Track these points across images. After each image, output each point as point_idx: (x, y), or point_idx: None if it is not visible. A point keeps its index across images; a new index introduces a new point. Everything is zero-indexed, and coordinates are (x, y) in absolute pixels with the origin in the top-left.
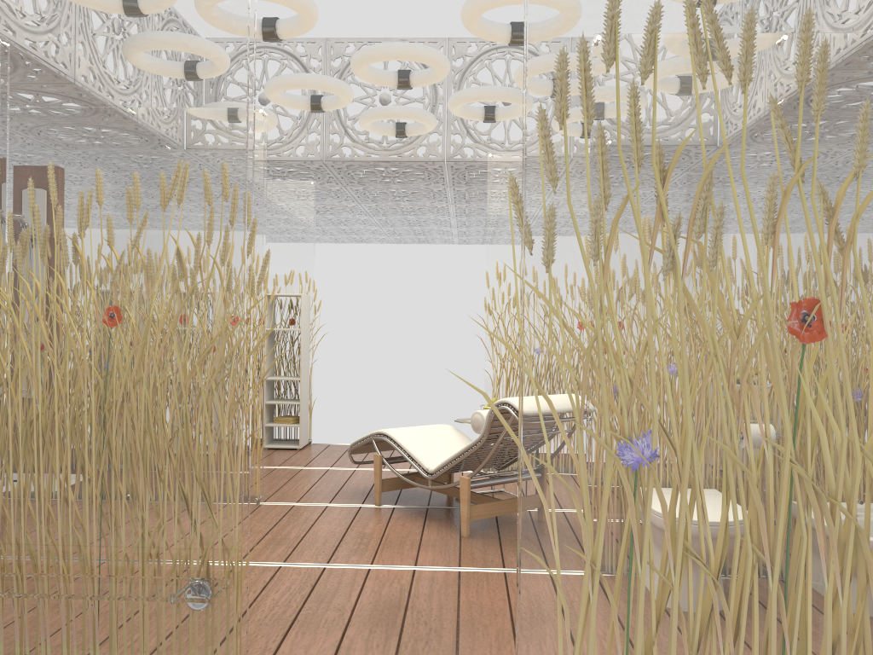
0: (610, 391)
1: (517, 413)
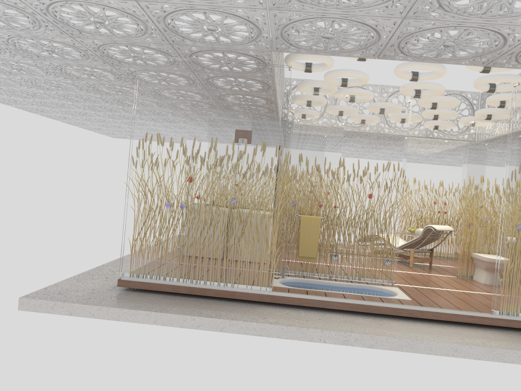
0: (516, 218)
1: (430, 230)
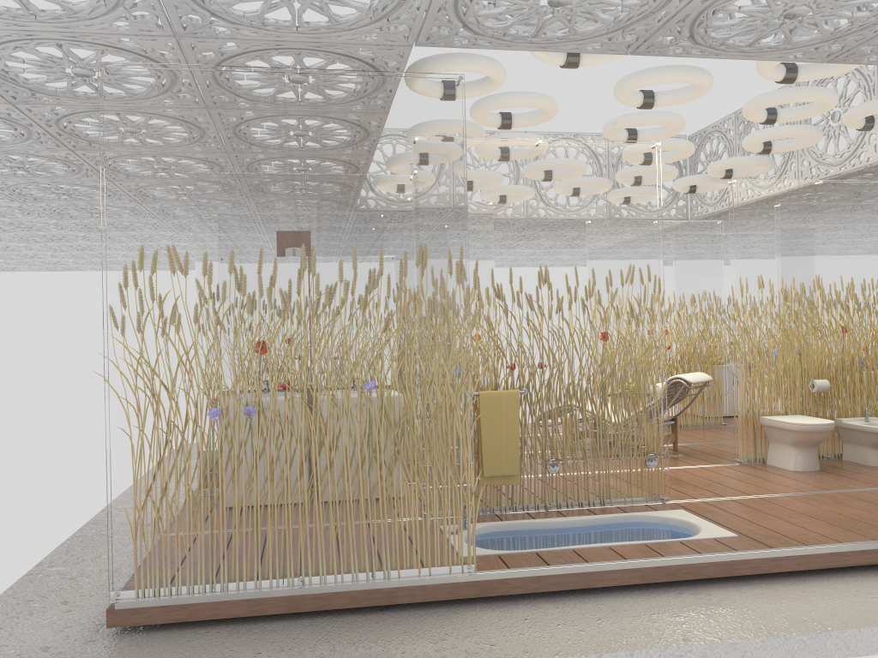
0: None
1: (675, 384)
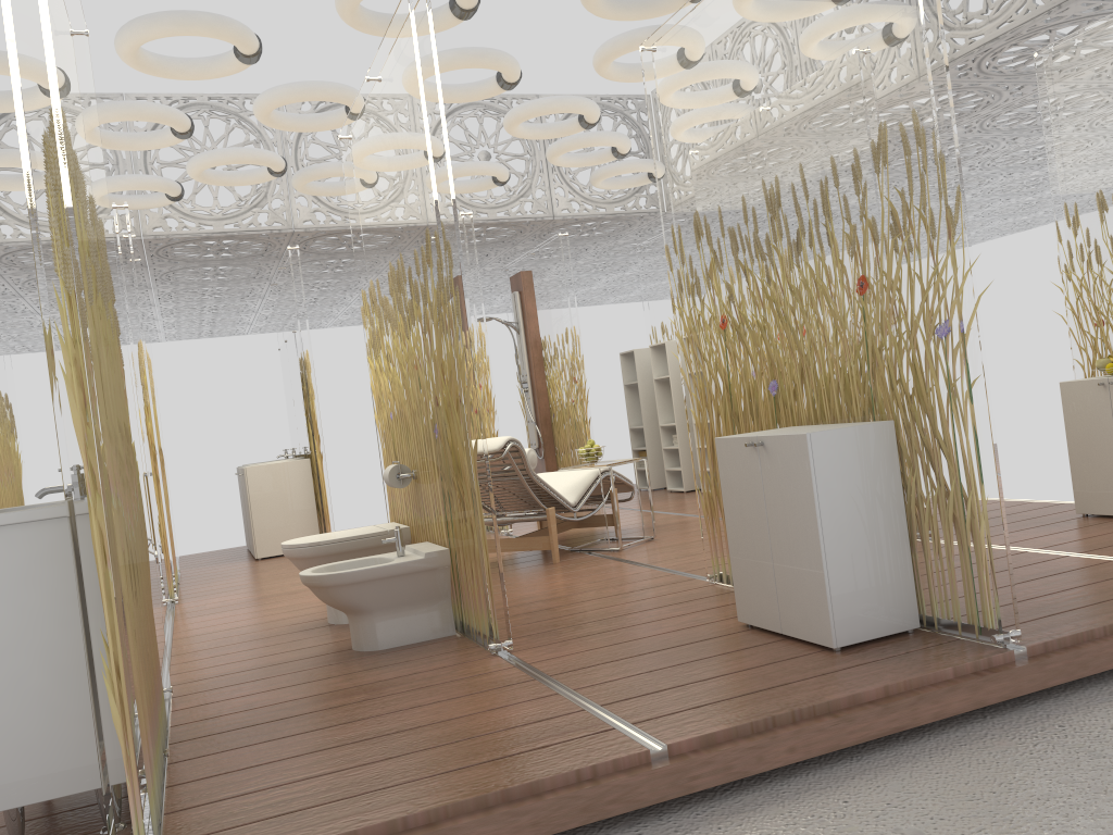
0: None
1: None
